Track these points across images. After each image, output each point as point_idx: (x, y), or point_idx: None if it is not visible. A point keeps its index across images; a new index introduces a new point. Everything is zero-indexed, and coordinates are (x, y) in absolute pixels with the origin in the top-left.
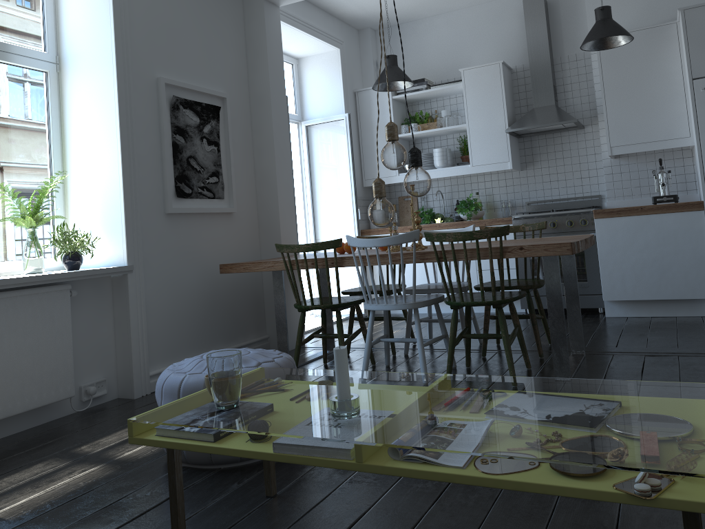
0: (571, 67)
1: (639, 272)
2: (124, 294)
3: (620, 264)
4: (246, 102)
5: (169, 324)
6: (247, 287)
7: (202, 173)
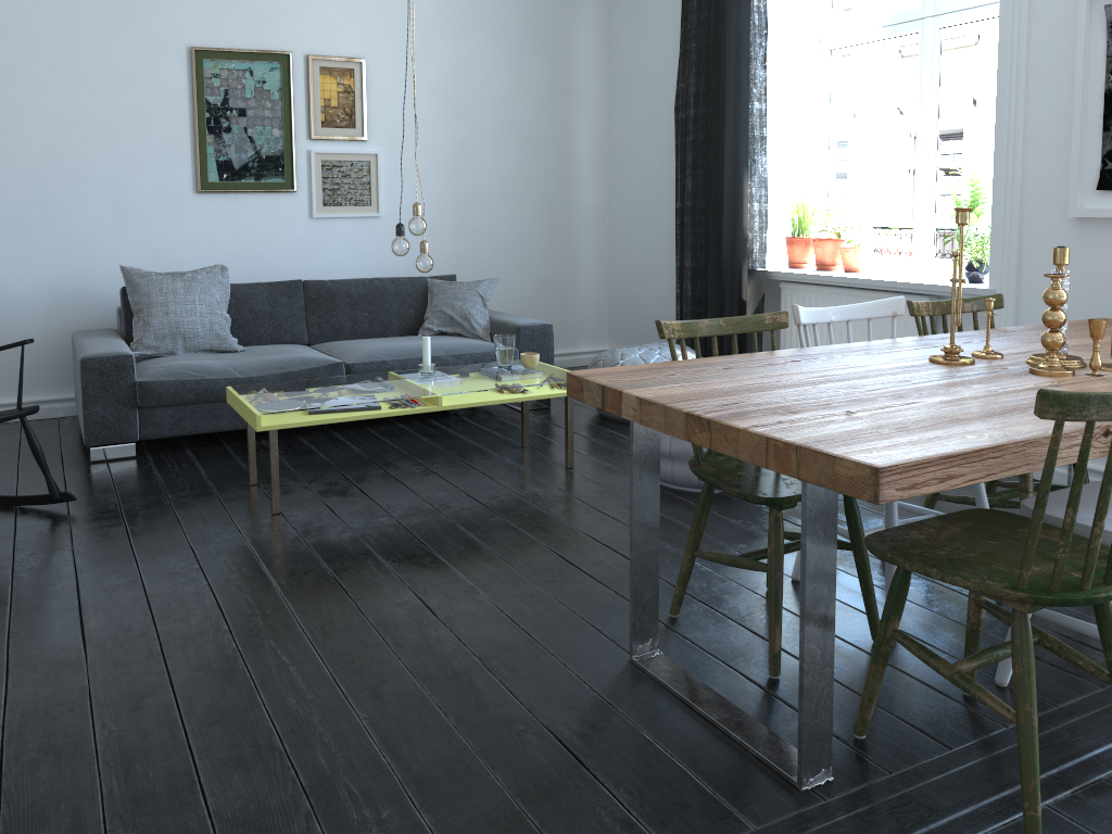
0: None
1: None
2: None
3: None
4: None
5: None
6: None
7: None
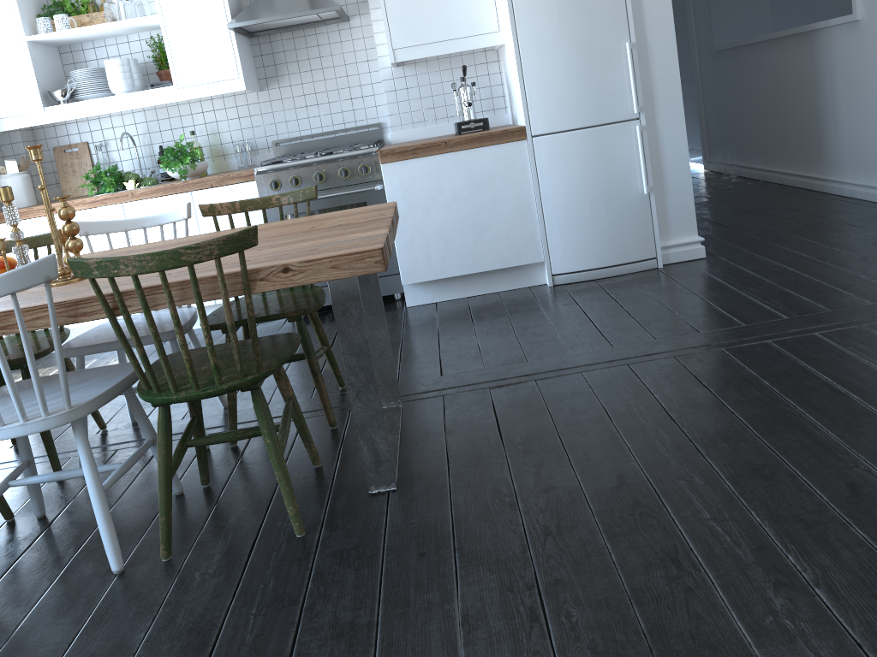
0: None
1: (449, 237)
2: None
3: (422, 229)
4: None
5: None
6: None
7: None
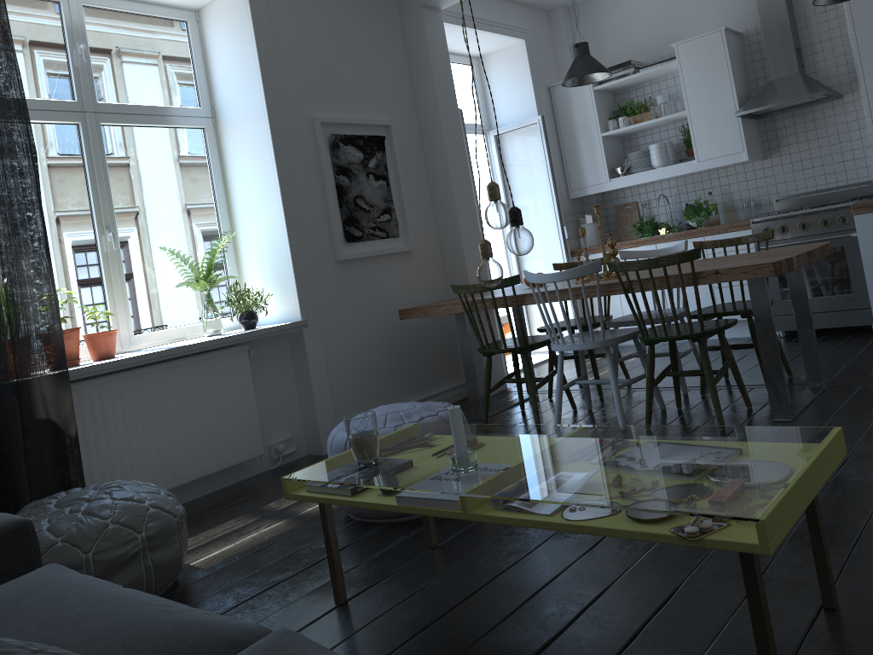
0: (818, 21)
1: None
2: (302, 349)
3: None
4: (415, 125)
5: (352, 377)
6: (435, 330)
7: (372, 213)
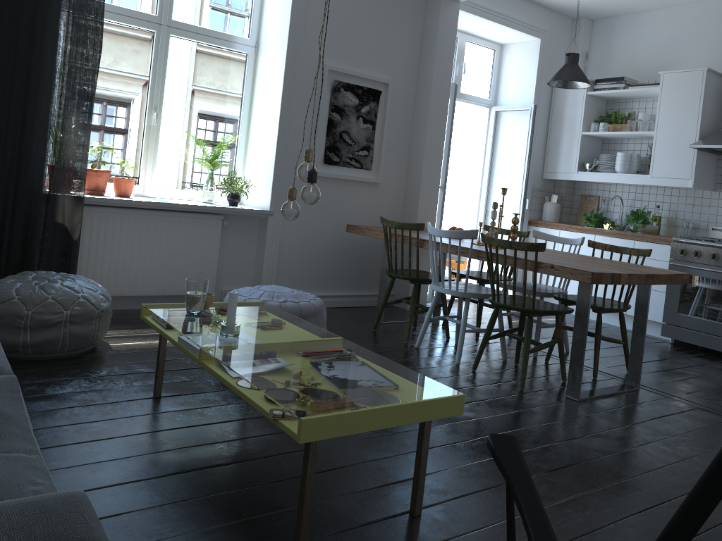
0: None
1: None
2: (264, 231)
3: None
4: (412, 88)
5: (299, 262)
6: (381, 248)
7: (353, 147)
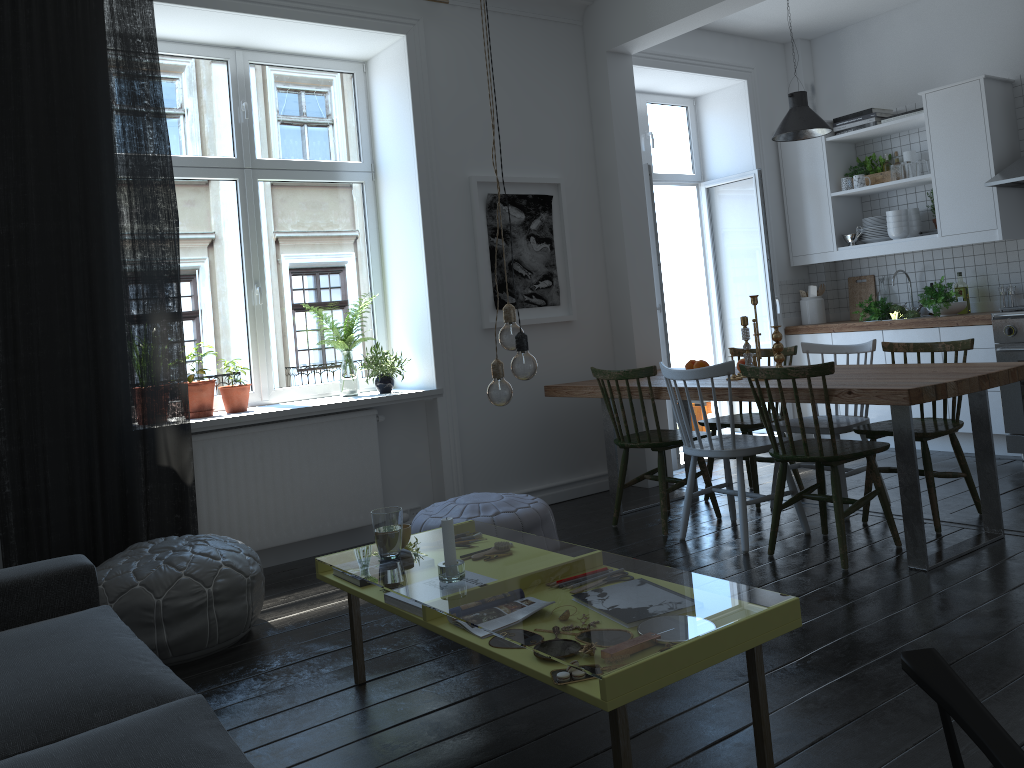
0: None
1: None
2: (435, 419)
3: None
4: (591, 182)
5: (490, 452)
6: (595, 409)
7: (530, 278)
